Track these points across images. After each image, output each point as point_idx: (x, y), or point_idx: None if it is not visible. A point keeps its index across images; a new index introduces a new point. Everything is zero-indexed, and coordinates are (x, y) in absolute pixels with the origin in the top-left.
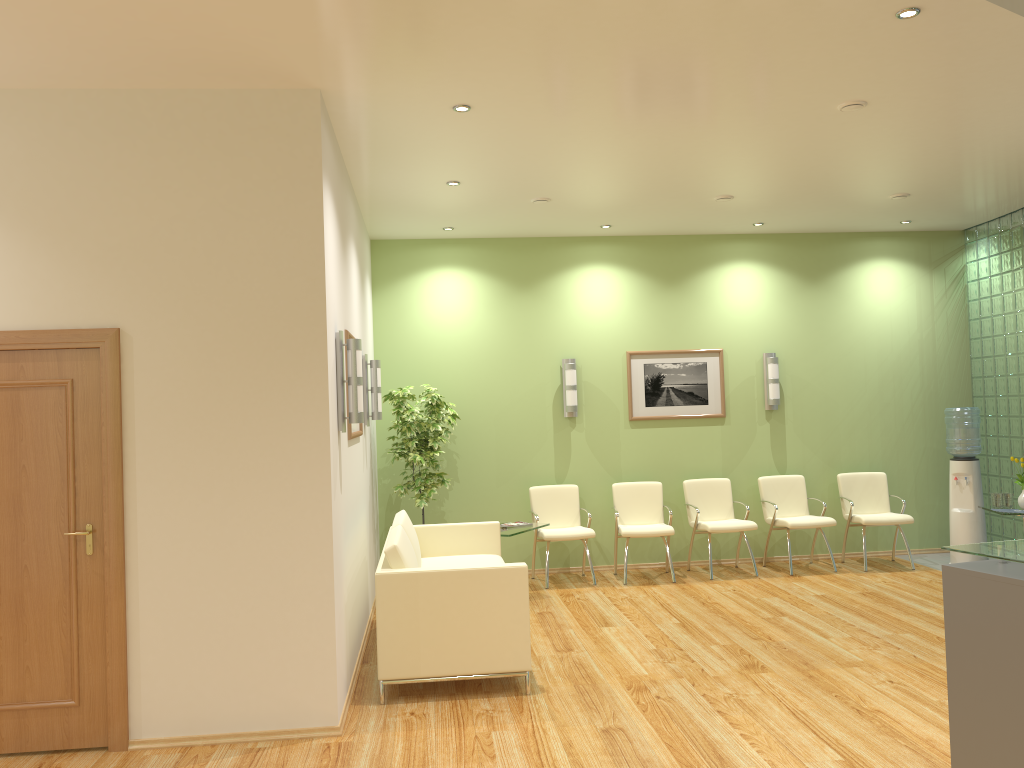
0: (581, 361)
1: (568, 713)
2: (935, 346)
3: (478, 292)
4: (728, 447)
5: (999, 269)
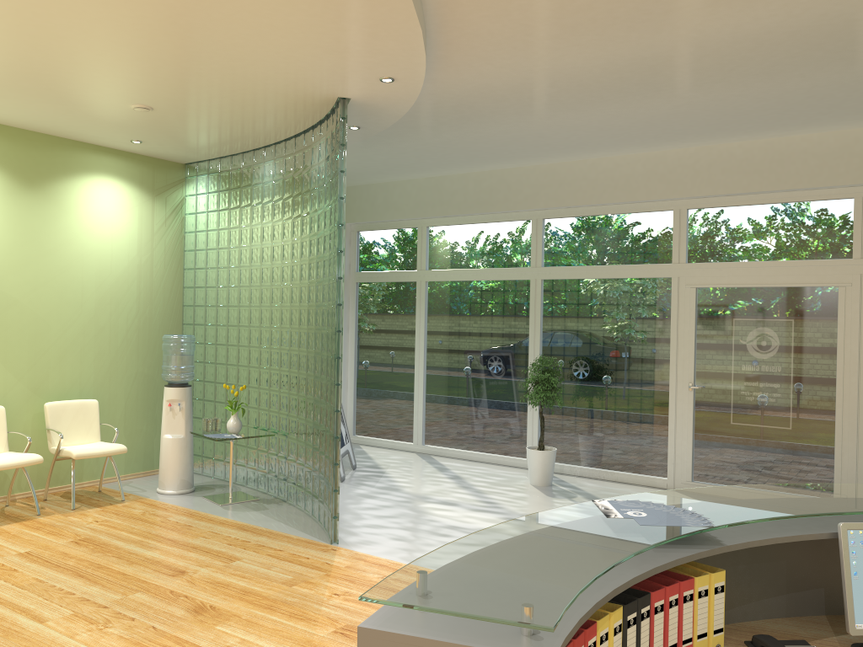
0: None
1: None
2: (153, 272)
3: None
4: None
5: (217, 206)
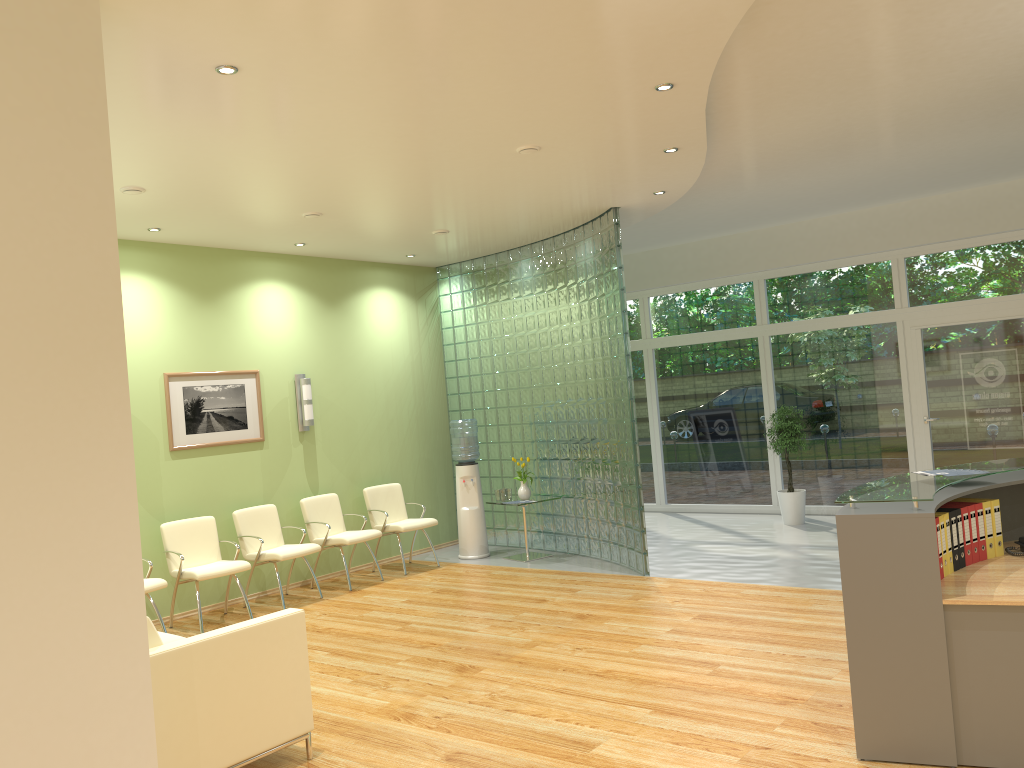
0: None
1: (386, 759)
2: (422, 367)
3: None
4: (268, 472)
5: (474, 302)
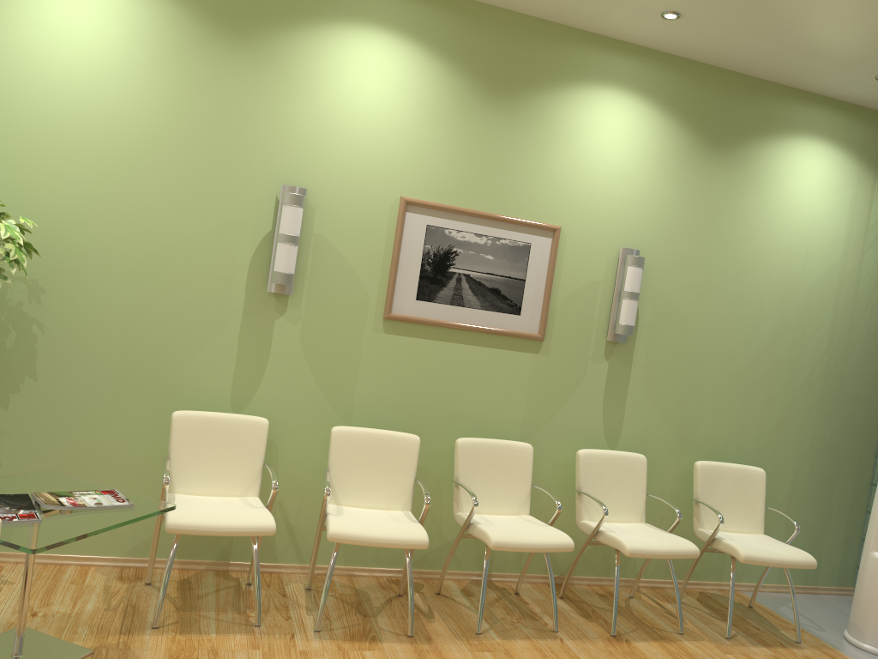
0: (317, 197)
1: None
2: (858, 288)
3: (139, 20)
4: (538, 391)
5: None
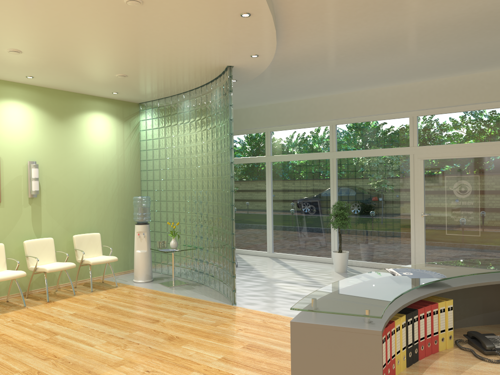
0: None
1: None
2: (125, 163)
3: None
4: (2, 222)
5: (158, 125)
